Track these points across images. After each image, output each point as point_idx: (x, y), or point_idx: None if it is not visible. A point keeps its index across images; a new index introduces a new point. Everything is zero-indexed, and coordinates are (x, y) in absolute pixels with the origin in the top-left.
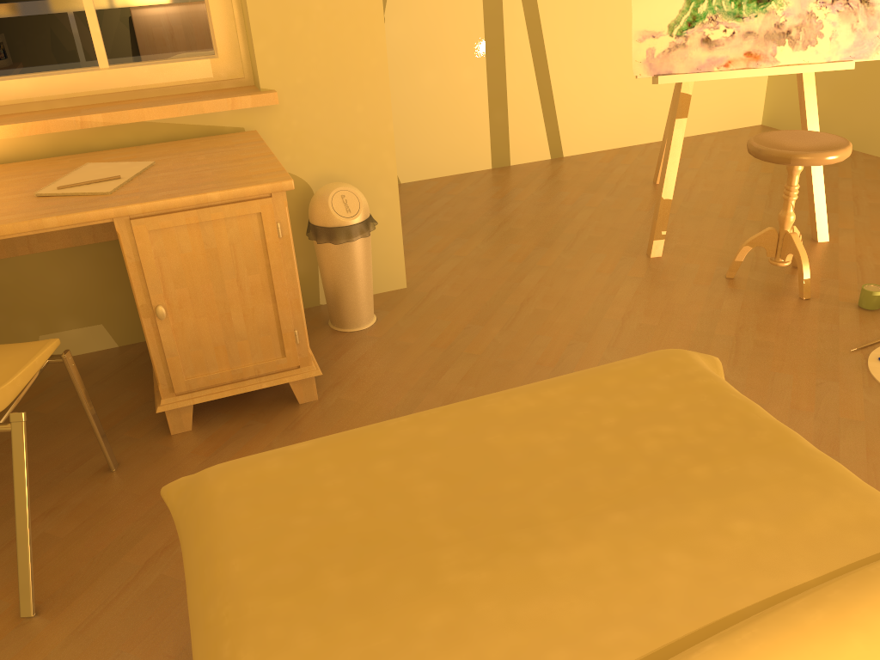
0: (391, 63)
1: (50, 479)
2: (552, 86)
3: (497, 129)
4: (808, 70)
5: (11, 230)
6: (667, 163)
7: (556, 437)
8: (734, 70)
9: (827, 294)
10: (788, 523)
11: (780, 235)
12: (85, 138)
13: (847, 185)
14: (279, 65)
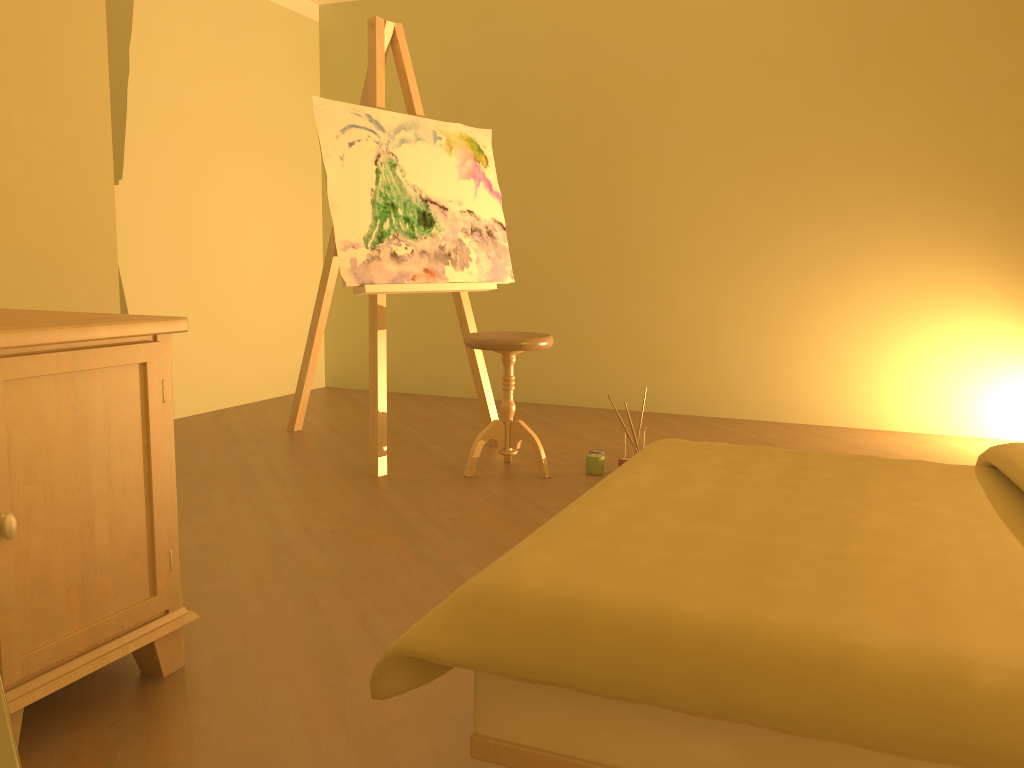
0: None
1: None
2: None
3: None
4: (469, 287)
5: None
6: (377, 375)
7: (711, 485)
8: (420, 284)
9: (556, 472)
10: (919, 478)
11: (507, 425)
12: None
13: (461, 413)
14: None
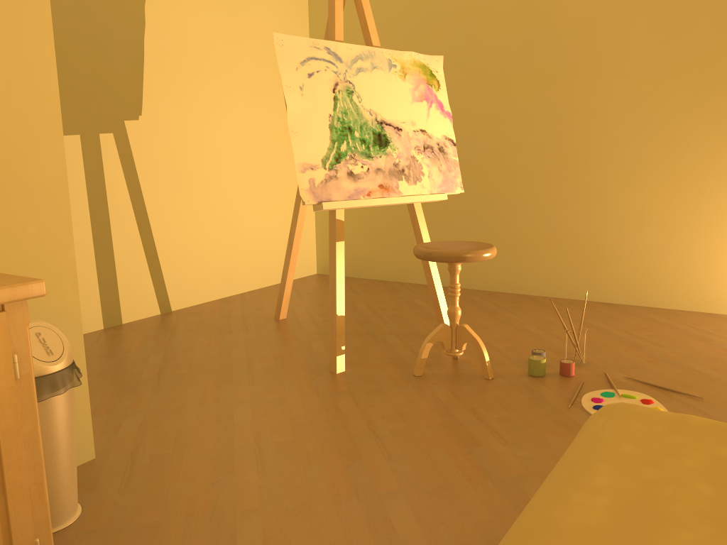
0: None
1: None
2: (156, 244)
3: (106, 287)
4: (421, 199)
5: None
6: (336, 282)
7: (701, 530)
8: (375, 198)
9: (500, 372)
10: None
11: (453, 329)
12: None
13: (421, 301)
14: None
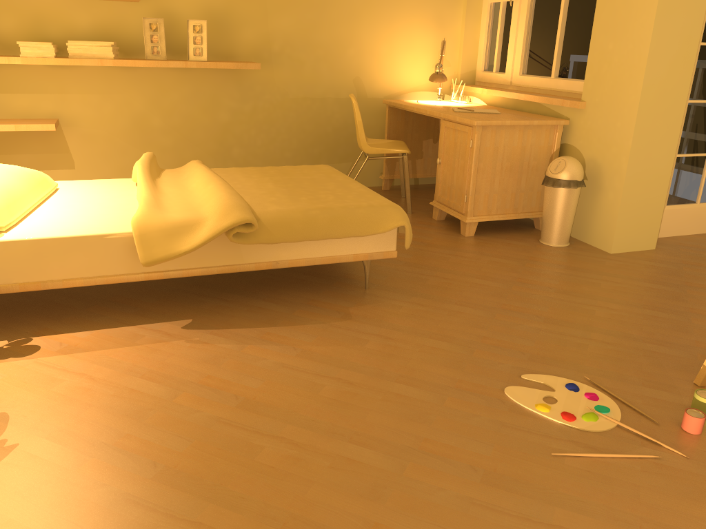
0: None
1: (402, 207)
2: None
3: None
4: None
5: (421, 111)
6: None
7: (330, 188)
8: None
9: None
10: (270, 202)
11: None
12: (522, 105)
13: None
14: (591, 89)
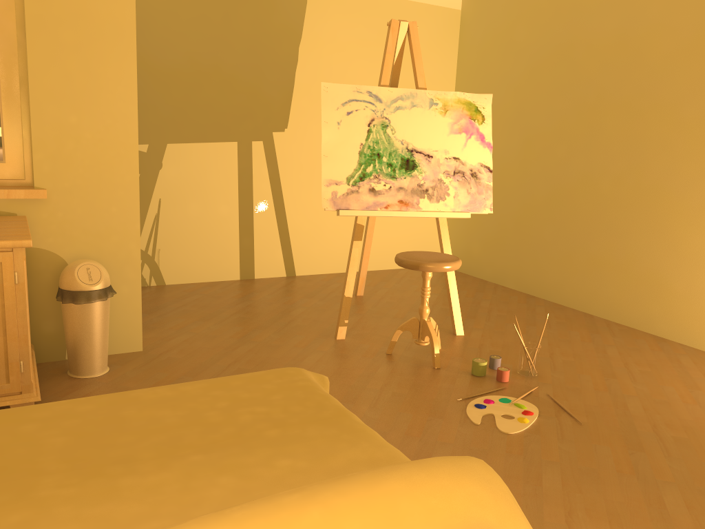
0: (165, 195)
1: None
2: (288, 224)
3: (245, 250)
4: (440, 215)
5: None
6: (348, 271)
7: (177, 413)
8: (391, 211)
9: (452, 366)
10: (318, 460)
11: (421, 323)
12: None
13: (486, 303)
14: (52, 172)
